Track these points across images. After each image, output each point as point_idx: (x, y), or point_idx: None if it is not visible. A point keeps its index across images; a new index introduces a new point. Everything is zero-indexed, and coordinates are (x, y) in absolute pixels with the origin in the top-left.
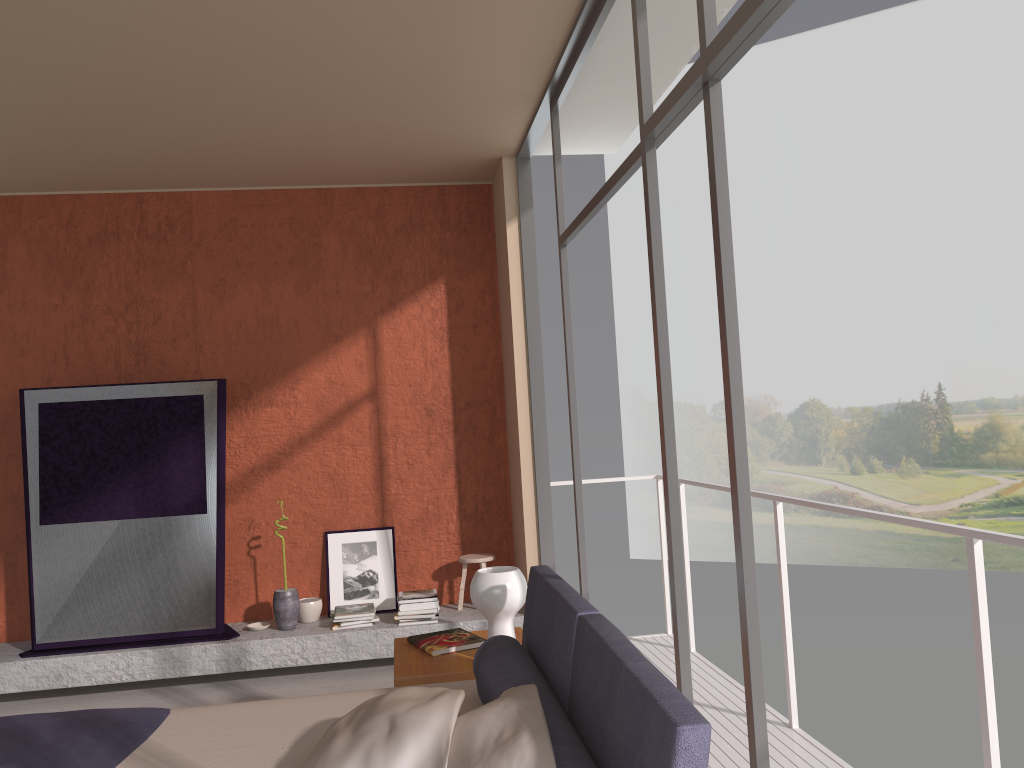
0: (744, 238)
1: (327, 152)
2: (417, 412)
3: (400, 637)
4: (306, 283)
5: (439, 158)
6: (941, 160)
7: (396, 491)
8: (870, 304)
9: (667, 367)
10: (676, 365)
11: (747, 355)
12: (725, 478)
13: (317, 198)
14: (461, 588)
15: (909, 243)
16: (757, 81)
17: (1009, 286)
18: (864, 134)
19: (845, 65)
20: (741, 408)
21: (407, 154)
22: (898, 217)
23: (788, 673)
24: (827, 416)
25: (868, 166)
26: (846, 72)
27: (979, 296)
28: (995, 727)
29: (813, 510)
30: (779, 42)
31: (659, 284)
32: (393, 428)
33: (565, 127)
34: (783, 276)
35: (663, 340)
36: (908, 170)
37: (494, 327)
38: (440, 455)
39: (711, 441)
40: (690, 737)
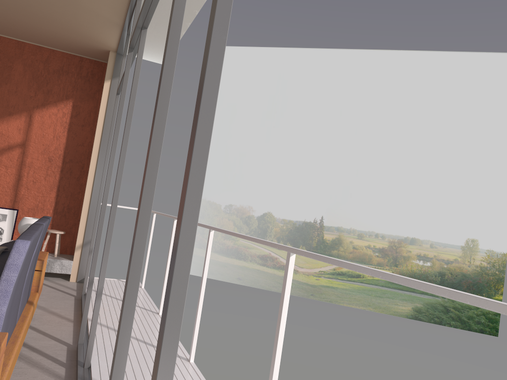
0: (256, 132)
1: (21, 23)
2: (44, 158)
3: None
4: (0, 83)
5: (79, 42)
6: (344, 120)
7: (24, 193)
8: (302, 175)
9: (116, 141)
10: (213, 183)
11: (245, 186)
12: (223, 240)
13: (16, 45)
14: (44, 244)
15: (323, 152)
16: (277, 63)
17: (358, 180)
18: (316, 100)
19: (315, 67)
20: (124, 156)
21: (63, 36)
22: (321, 140)
23: (163, 291)
24: (273, 221)
25: (314, 114)
26: (314, 71)
27: (346, 182)
28: (202, 302)
29: (258, 262)
30: (290, 49)
31: (121, 107)
32: (29, 163)
33: None
34: (269, 154)
35: (117, 130)
36: (330, 120)
37: (92, 128)
38: (51, 181)
39: (220, 222)
40: (20, 243)
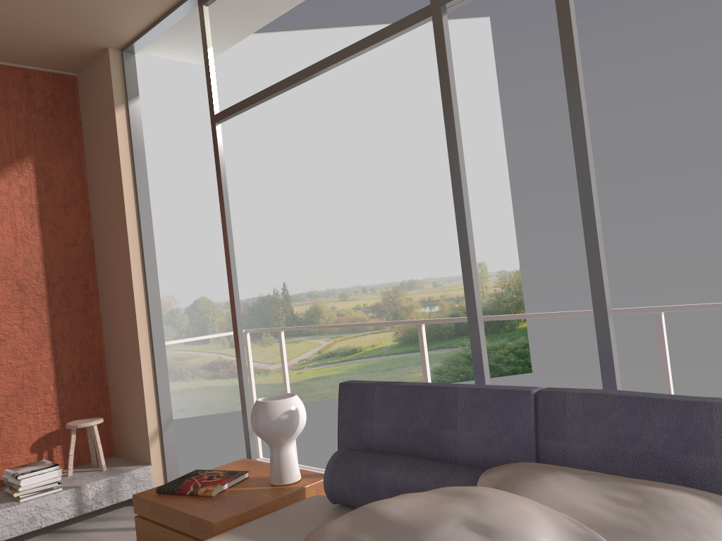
0: (148, 180)
1: None
2: (8, 287)
3: (25, 513)
4: None
5: (47, 36)
6: (280, 138)
7: None
8: (239, 230)
9: (467, 195)
10: None
11: None
12: None
13: None
14: (71, 454)
15: (262, 190)
16: (155, 67)
17: (322, 220)
18: None
19: (217, 66)
20: (598, 212)
21: (17, 24)
22: (255, 173)
23: None
24: (213, 308)
25: (235, 137)
26: (218, 71)
27: (305, 226)
28: None
29: (205, 376)
30: None
31: (457, 127)
32: None
33: (186, 28)
34: (178, 209)
35: (463, 173)
36: (260, 142)
37: (84, 207)
38: (34, 329)
39: None
40: None
